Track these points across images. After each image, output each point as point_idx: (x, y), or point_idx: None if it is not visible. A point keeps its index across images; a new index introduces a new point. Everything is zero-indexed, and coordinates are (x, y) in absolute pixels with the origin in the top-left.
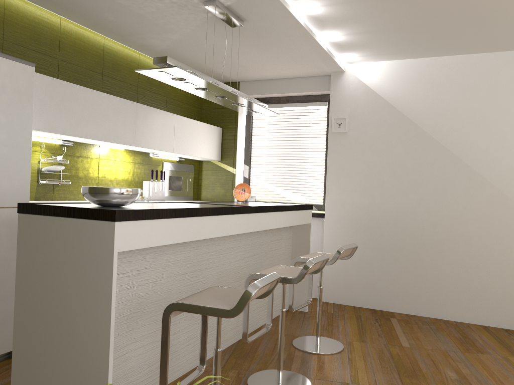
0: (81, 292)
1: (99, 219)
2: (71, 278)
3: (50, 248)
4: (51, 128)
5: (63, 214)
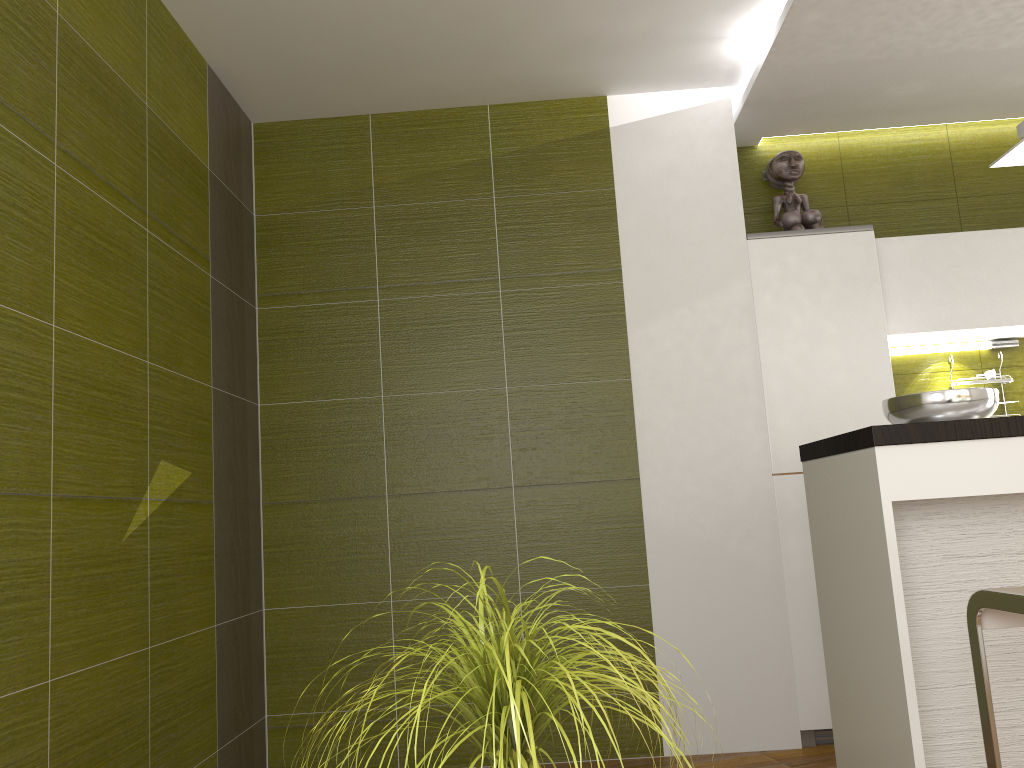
0: (864, 580)
1: (860, 447)
2: (853, 558)
3: (831, 511)
4: (936, 322)
5: (832, 450)
